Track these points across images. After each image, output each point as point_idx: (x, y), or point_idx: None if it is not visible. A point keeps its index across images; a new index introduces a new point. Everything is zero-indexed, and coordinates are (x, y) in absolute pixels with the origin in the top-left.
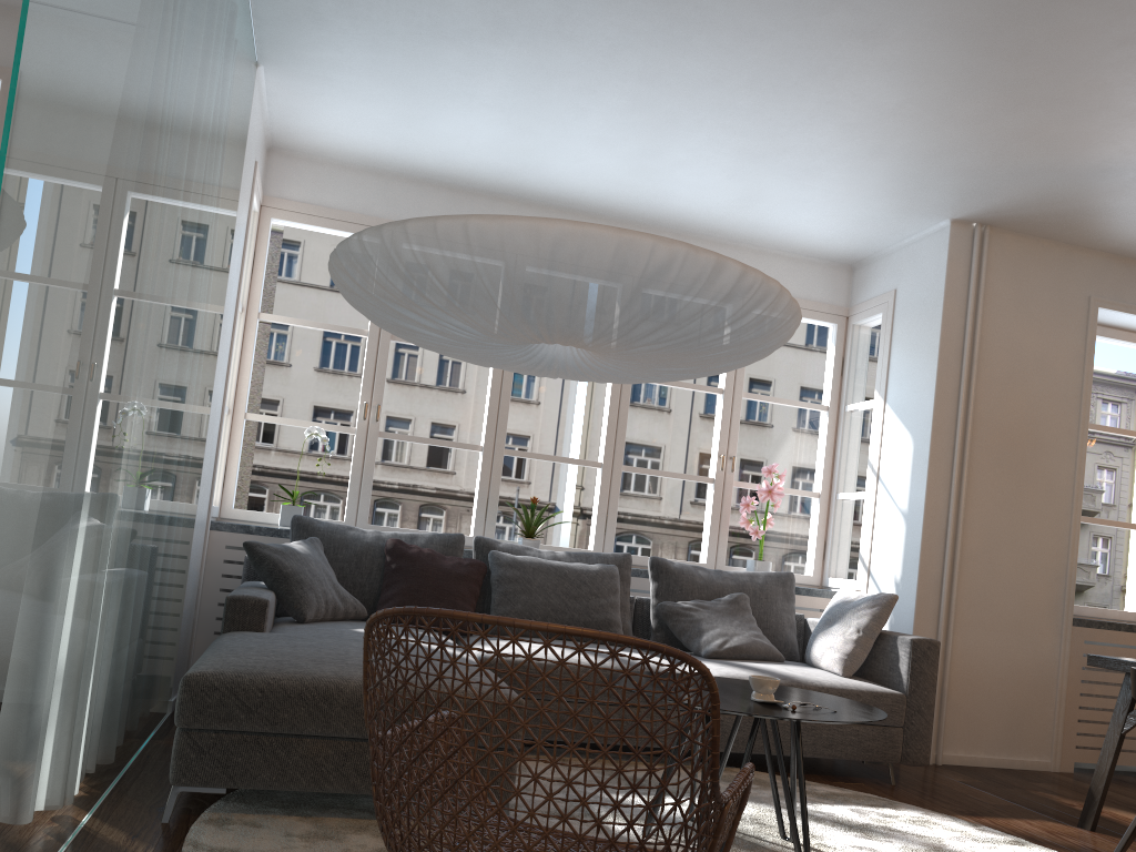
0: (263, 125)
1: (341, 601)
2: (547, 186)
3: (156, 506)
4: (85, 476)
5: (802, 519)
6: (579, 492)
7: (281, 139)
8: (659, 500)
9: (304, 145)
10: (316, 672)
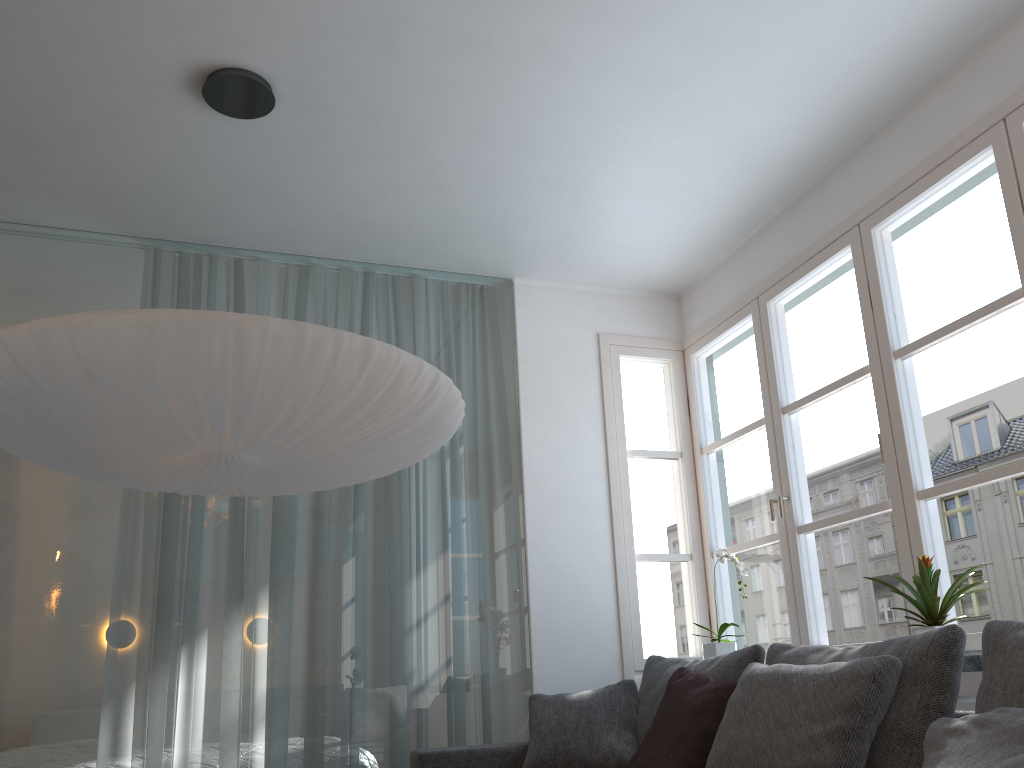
0: (620, 295)
1: (589, 752)
2: (806, 132)
3: (286, 681)
4: (9, 680)
5: None
6: None
7: (659, 288)
8: None
9: (675, 279)
10: None
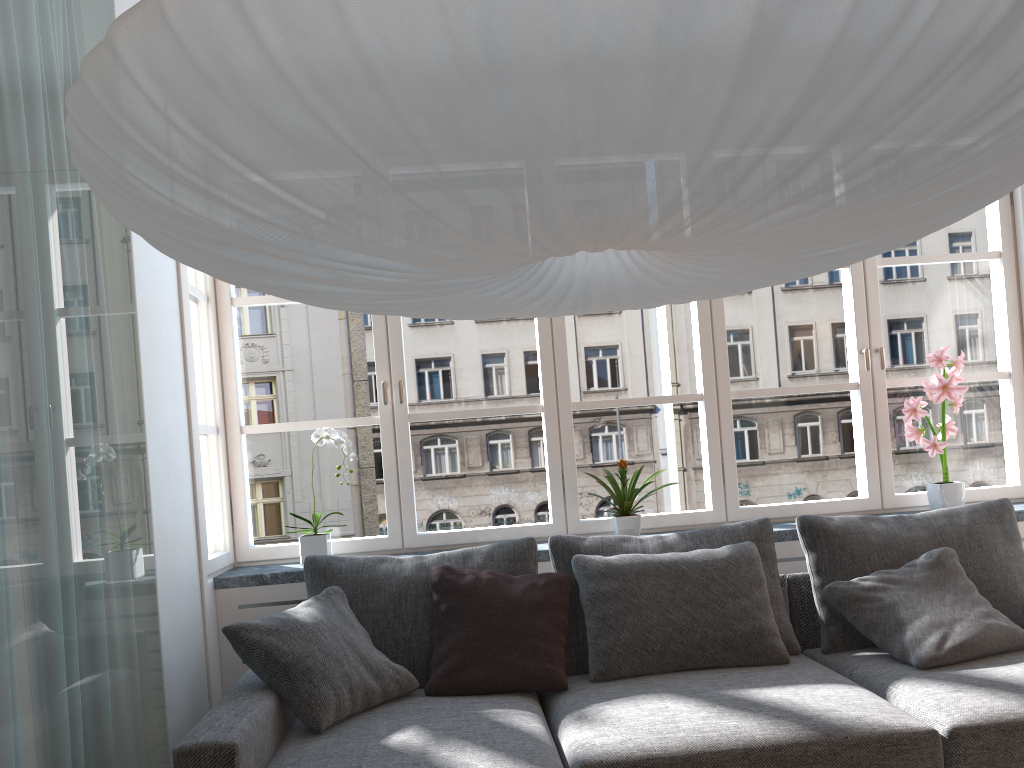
0: None
1: (375, 679)
2: None
3: None
4: None
5: (901, 368)
6: (675, 385)
7: None
8: (754, 378)
9: None
10: None
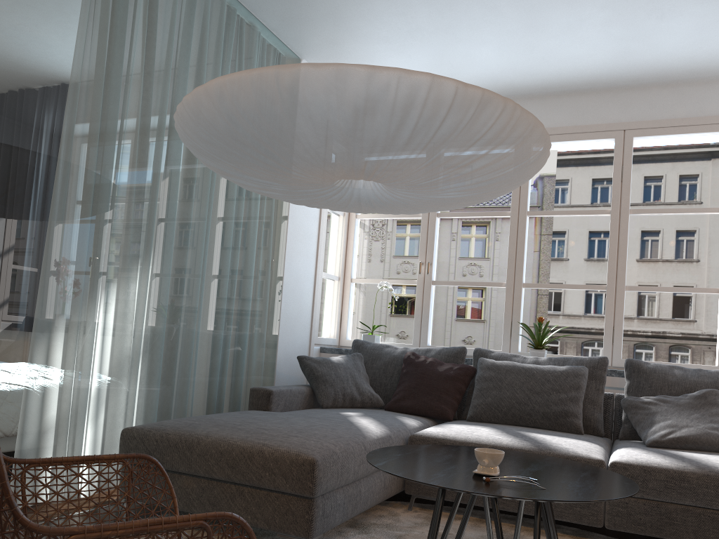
0: None
1: (359, 395)
2: (531, 79)
3: (169, 330)
4: None
5: None
6: None
7: None
8: None
9: None
10: (197, 431)
